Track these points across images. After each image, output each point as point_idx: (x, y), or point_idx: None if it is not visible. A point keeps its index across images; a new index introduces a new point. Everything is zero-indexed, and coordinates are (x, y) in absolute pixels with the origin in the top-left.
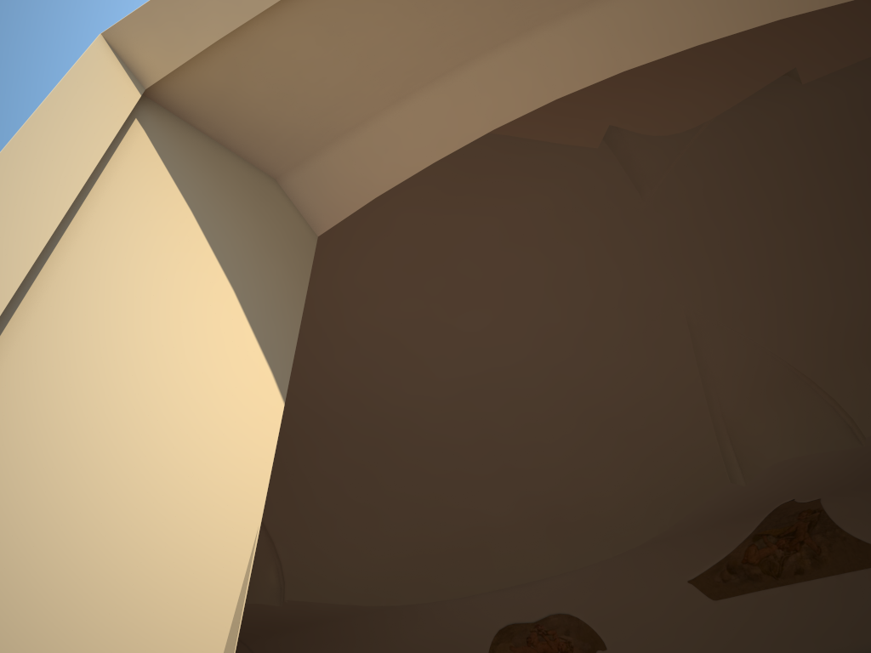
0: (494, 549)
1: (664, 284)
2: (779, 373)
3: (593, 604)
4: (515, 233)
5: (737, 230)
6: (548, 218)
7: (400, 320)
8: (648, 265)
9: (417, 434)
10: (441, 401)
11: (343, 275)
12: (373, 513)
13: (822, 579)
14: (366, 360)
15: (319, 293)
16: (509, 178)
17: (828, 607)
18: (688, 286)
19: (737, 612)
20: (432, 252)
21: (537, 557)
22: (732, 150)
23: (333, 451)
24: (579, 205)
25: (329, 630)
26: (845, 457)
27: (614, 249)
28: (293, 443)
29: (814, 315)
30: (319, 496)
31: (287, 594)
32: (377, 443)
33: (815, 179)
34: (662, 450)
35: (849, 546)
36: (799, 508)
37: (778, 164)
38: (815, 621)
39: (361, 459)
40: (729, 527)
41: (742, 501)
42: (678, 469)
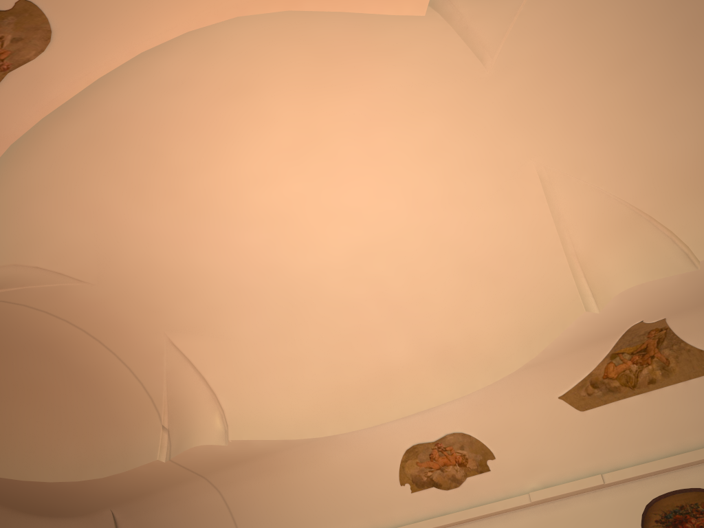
0: (397, 385)
1: (515, 144)
2: (622, 213)
3: (481, 423)
4: (378, 111)
5: (574, 89)
6: (404, 94)
7: (291, 199)
8: (499, 129)
9: (322, 295)
10: (338, 266)
11: (236, 163)
12: (295, 364)
13: (672, 386)
14: (269, 237)
15: (219, 182)
16: (364, 59)
17: (678, 409)
18: (536, 144)
19: (602, 419)
20: (309, 136)
21: (432, 388)
22: (560, 13)
23: (255, 315)
24: (430, 79)
25: (269, 461)
26: (683, 281)
27: (467, 117)
28: (220, 312)
29: (649, 159)
30: (248, 354)
31: (230, 435)
32: (290, 306)
33: (639, 34)
34: (527, 289)
35: (693, 356)
36: (647, 328)
37: (604, 22)
38: (667, 421)
39: (279, 321)
40: (589, 349)
41: (598, 326)
42: (542, 305)
